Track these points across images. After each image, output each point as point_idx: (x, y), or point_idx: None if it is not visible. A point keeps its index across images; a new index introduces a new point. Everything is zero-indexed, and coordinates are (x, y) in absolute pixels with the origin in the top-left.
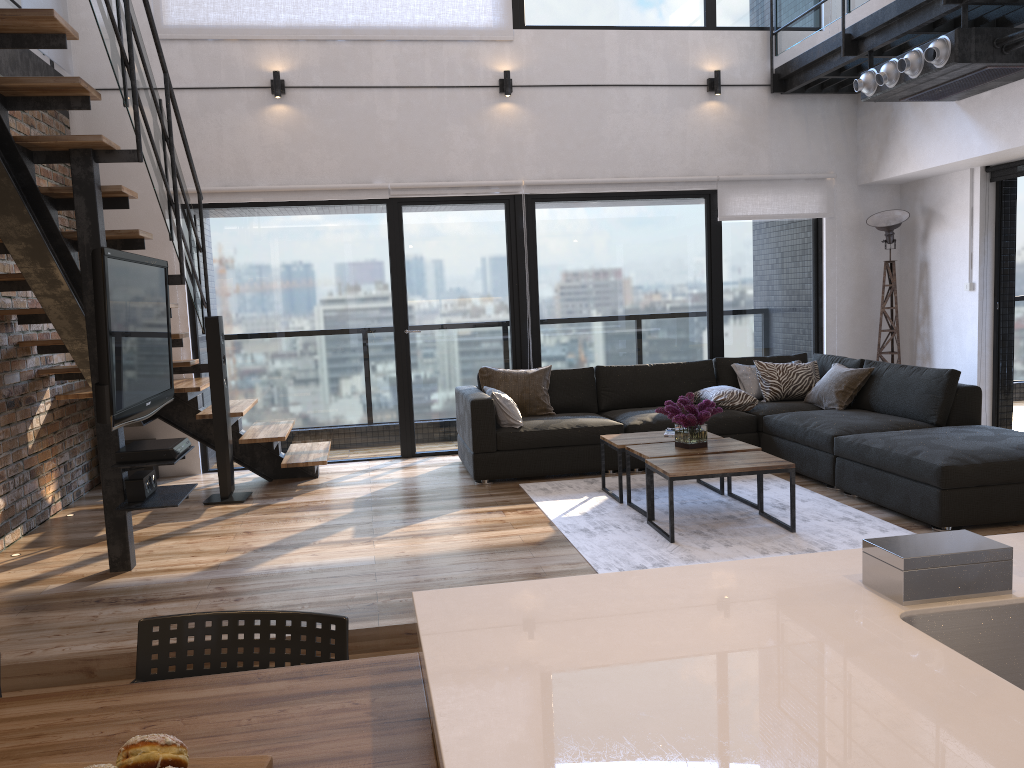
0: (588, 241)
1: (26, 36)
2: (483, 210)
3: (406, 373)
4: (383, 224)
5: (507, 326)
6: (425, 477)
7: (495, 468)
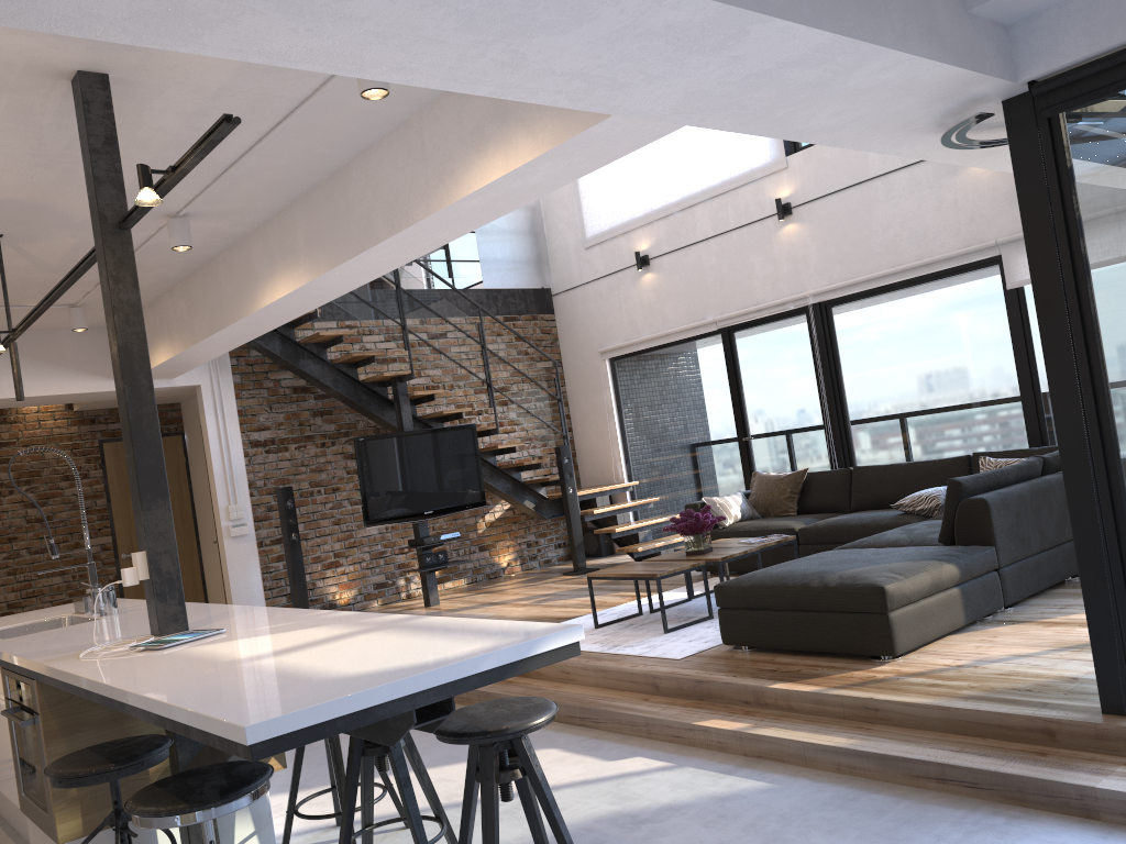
0: (882, 335)
1: (334, 339)
2: (790, 323)
3: (749, 475)
4: (721, 350)
5: (821, 428)
6: None
7: None
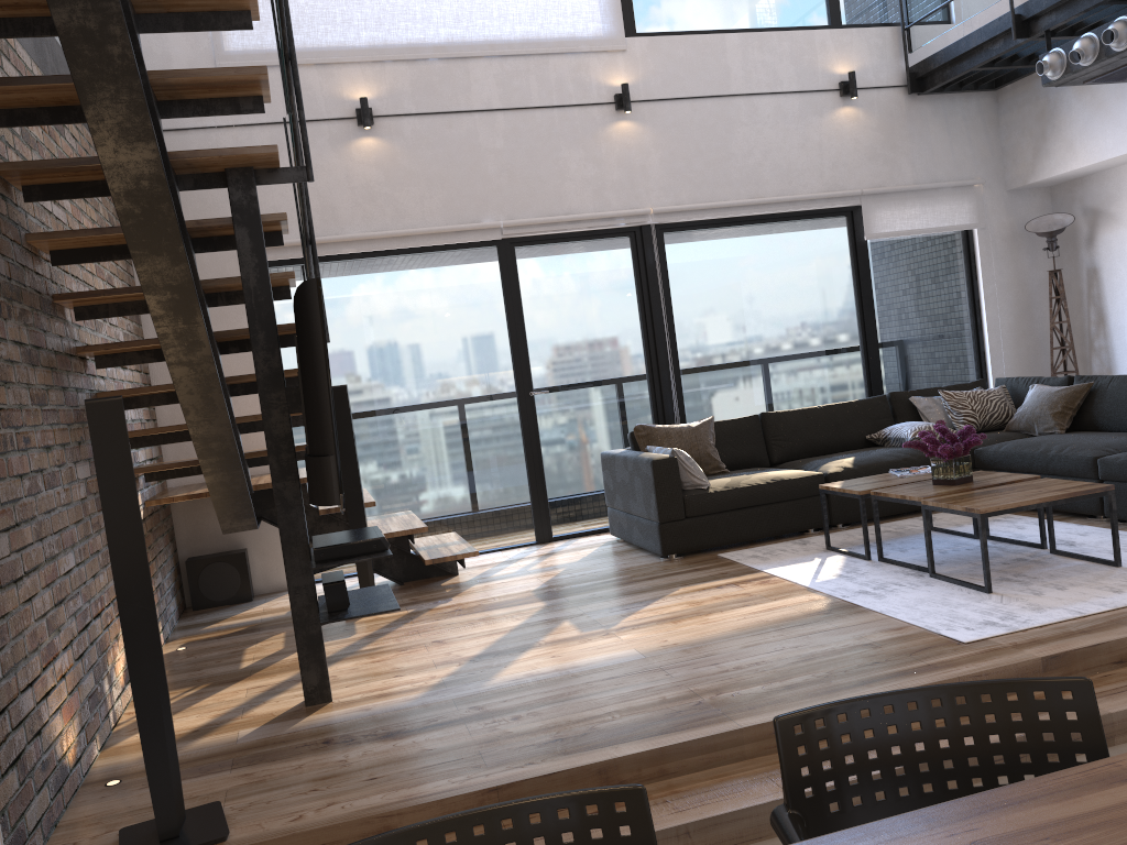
0: (725, 273)
1: (201, 15)
2: (606, 246)
3: (535, 443)
4: (495, 270)
5: (644, 378)
6: (592, 560)
7: (686, 539)
